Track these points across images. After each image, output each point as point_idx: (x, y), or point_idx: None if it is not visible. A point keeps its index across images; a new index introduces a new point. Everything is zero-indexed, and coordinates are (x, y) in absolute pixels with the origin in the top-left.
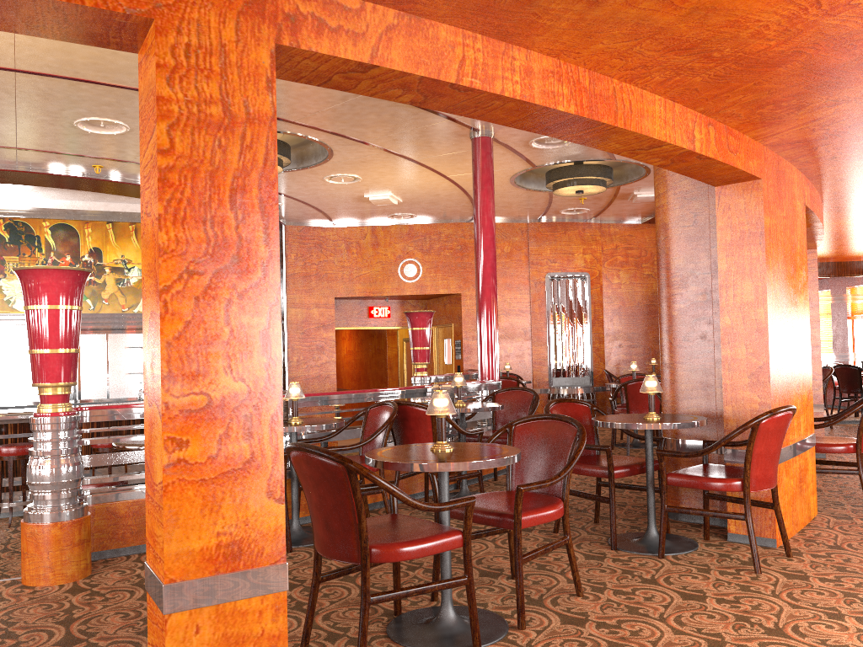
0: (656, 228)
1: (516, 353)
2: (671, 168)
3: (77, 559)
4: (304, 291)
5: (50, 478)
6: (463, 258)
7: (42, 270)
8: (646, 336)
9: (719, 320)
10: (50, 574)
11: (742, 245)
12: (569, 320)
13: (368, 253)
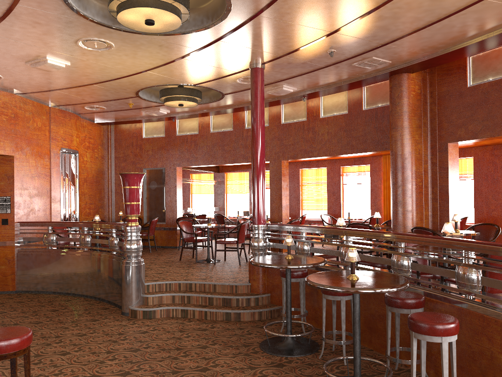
0: (402, 152)
1: (43, 208)
2: (487, 138)
3: None
4: None
5: None
6: (16, 125)
7: None
8: (96, 197)
9: (425, 193)
10: None
11: (454, 166)
12: (63, 184)
13: None
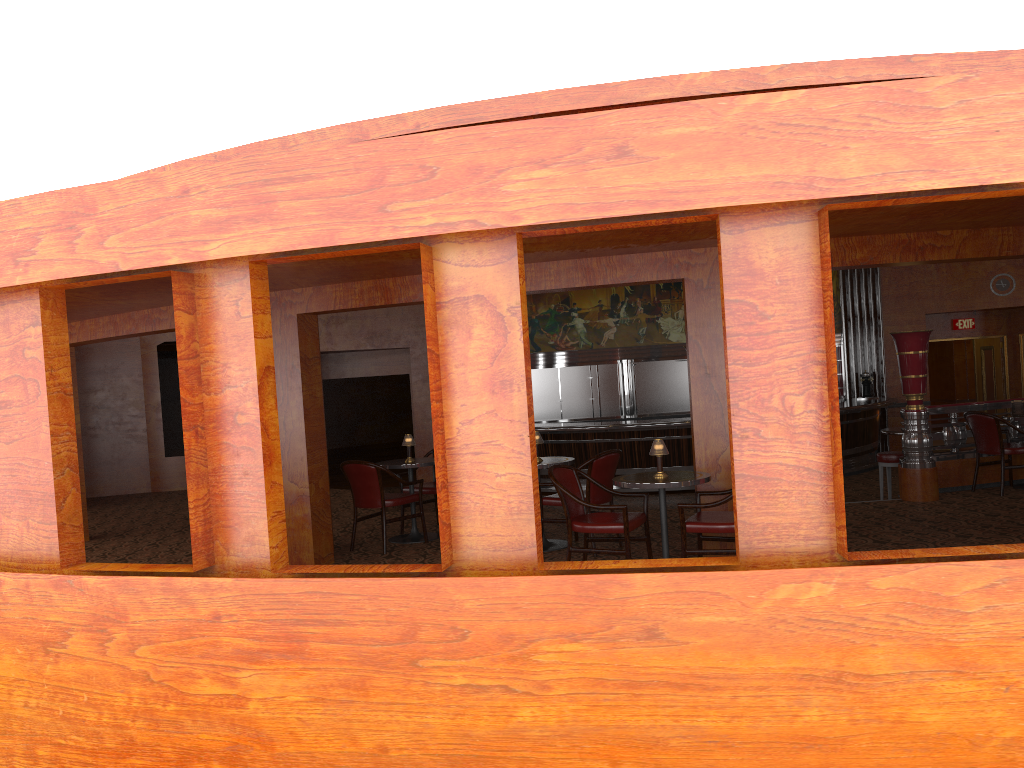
0: None
1: None
2: None
3: (936, 489)
4: (897, 310)
5: (921, 444)
6: None
7: (915, 333)
8: None
9: None
10: (925, 495)
11: None
12: None
13: (958, 272)
